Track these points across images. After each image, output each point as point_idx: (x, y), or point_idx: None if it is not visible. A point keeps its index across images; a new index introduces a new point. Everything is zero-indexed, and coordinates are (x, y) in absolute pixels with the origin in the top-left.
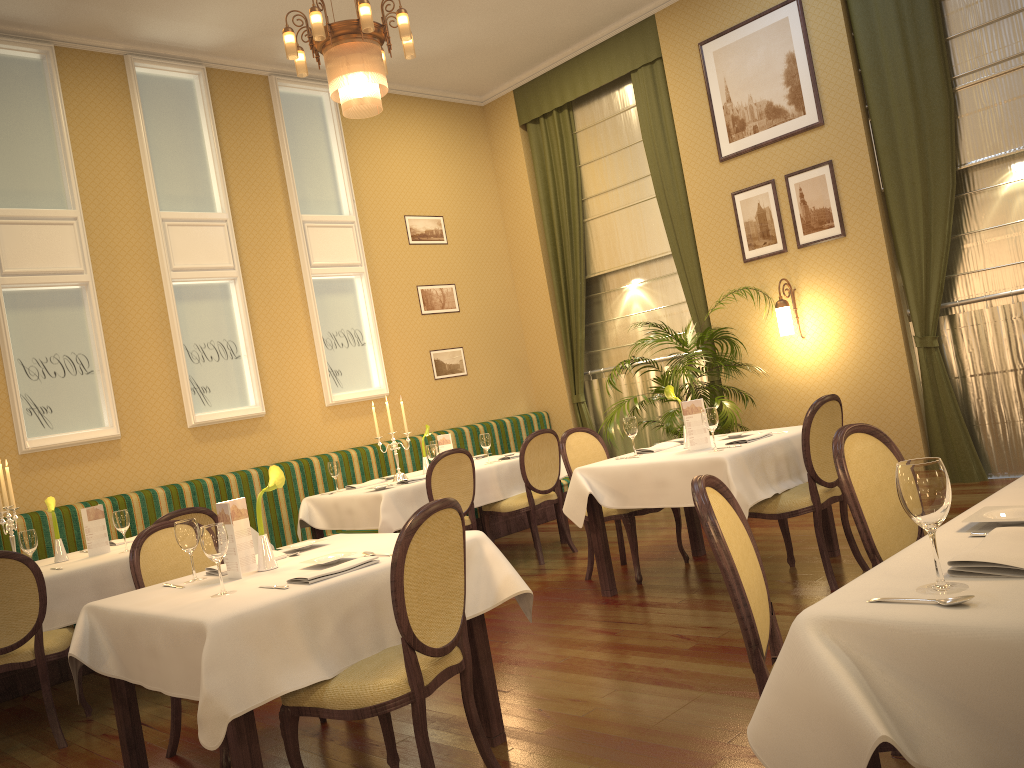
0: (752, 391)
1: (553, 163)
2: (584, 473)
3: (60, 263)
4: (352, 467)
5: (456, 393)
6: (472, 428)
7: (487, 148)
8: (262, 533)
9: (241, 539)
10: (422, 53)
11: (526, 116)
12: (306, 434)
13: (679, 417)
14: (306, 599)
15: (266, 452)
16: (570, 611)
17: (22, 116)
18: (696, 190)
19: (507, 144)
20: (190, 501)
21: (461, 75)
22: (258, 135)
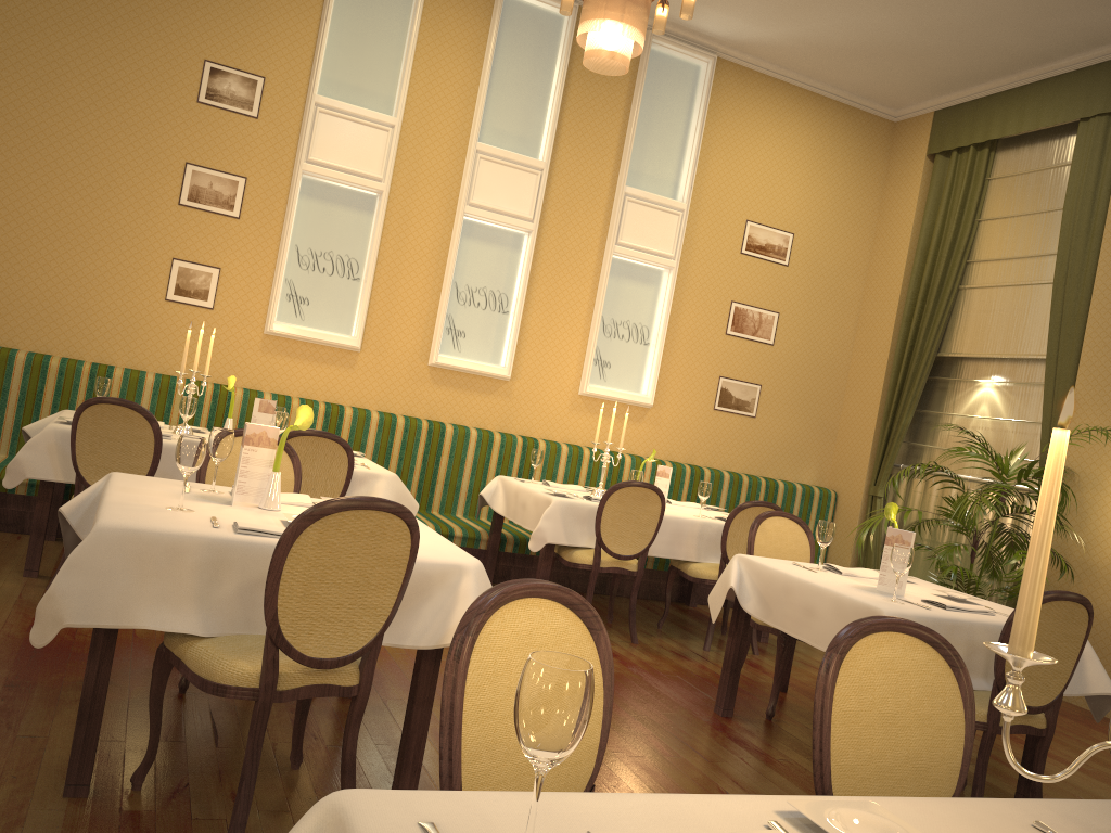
0: (1081, 563)
1: (949, 209)
2: (742, 563)
3: (363, 165)
4: (579, 466)
5: (733, 433)
6: (734, 477)
7: (881, 172)
8: (276, 470)
9: (259, 468)
10: (825, 41)
11: (938, 145)
12: (546, 415)
13: (957, 555)
14: (218, 545)
15: (497, 418)
16: (661, 710)
17: (381, 15)
18: (1106, 288)
19: (905, 173)
20: (399, 436)
21: (872, 78)
22: (611, 90)
